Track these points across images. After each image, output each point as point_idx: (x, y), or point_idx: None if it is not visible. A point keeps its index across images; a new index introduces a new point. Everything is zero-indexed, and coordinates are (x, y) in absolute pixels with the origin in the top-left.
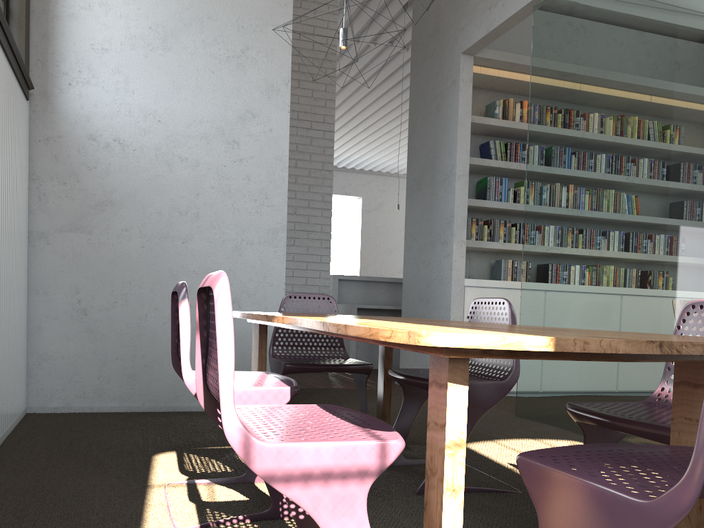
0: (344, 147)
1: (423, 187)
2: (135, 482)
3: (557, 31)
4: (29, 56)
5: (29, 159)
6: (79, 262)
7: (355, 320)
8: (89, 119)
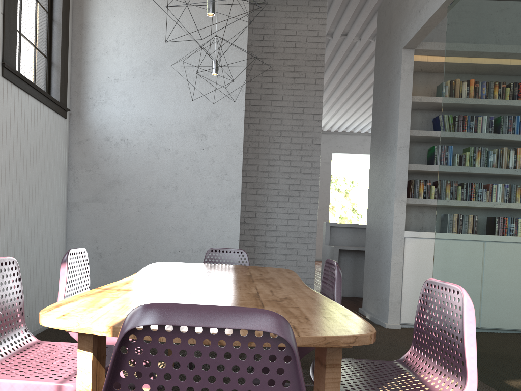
0: (370, 118)
1: (379, 156)
2: None
3: (461, 27)
4: (66, 90)
5: (69, 155)
6: (97, 222)
7: (162, 282)
8: (105, 127)
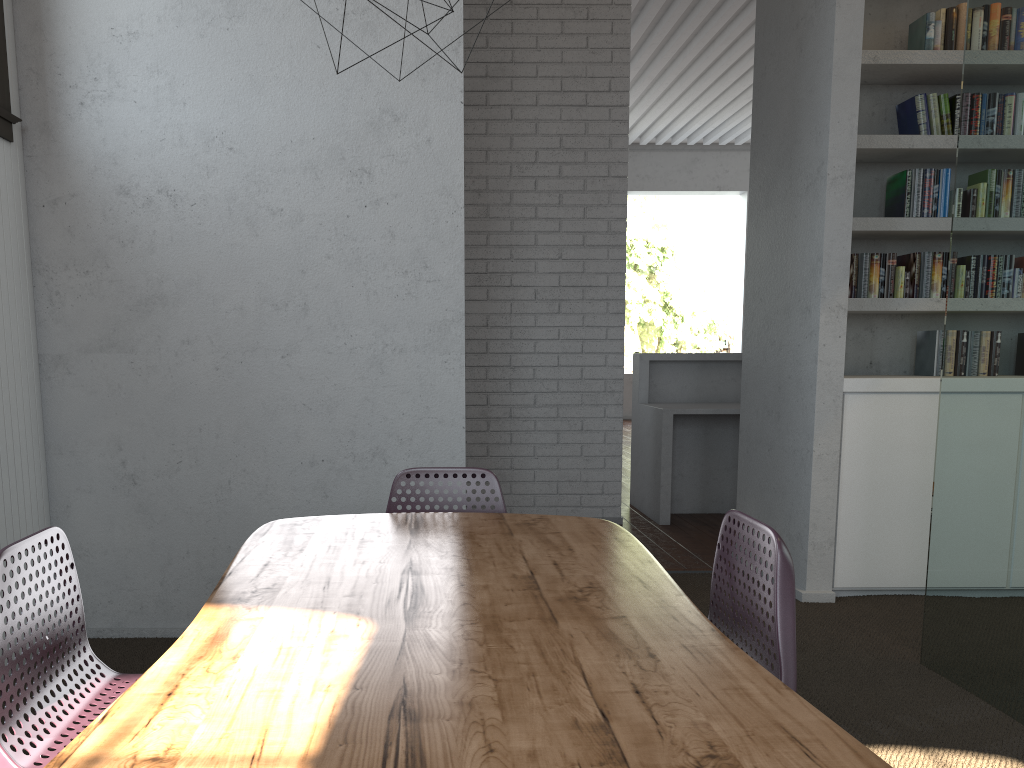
0: (708, 111)
1: (774, 201)
2: None
3: None
4: (5, 66)
5: (31, 237)
6: (118, 401)
7: (285, 664)
8: (117, 159)
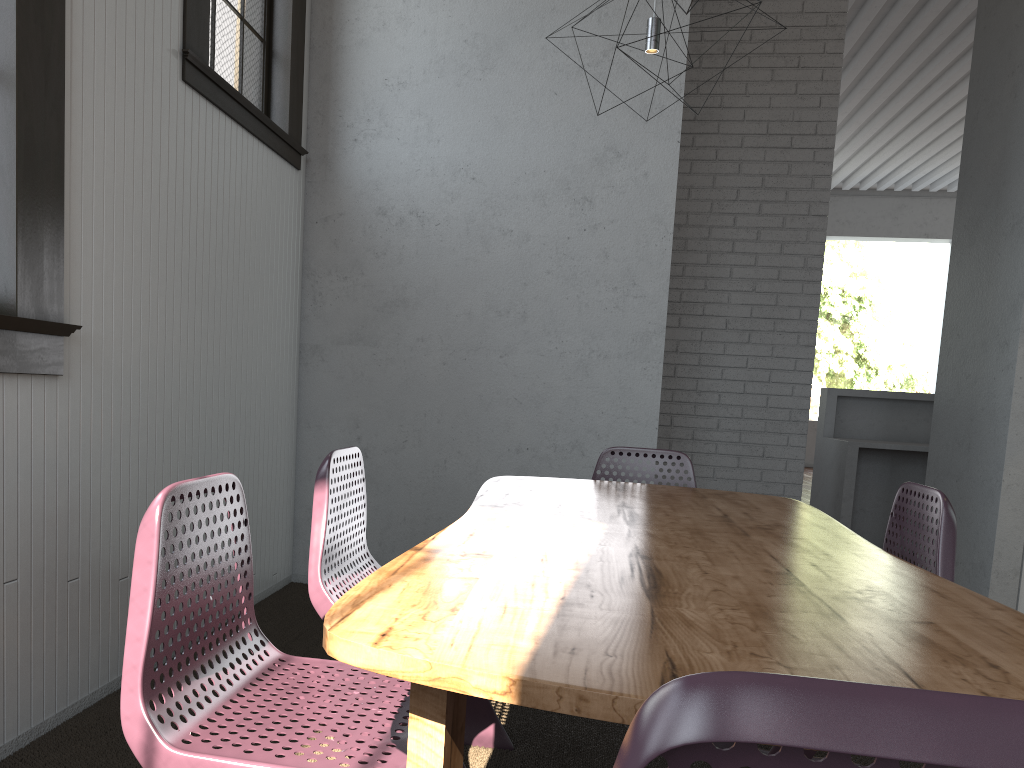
0: (919, 157)
1: (977, 240)
2: None
3: None
4: (301, 109)
5: (304, 247)
6: (360, 386)
7: (545, 532)
8: (379, 186)
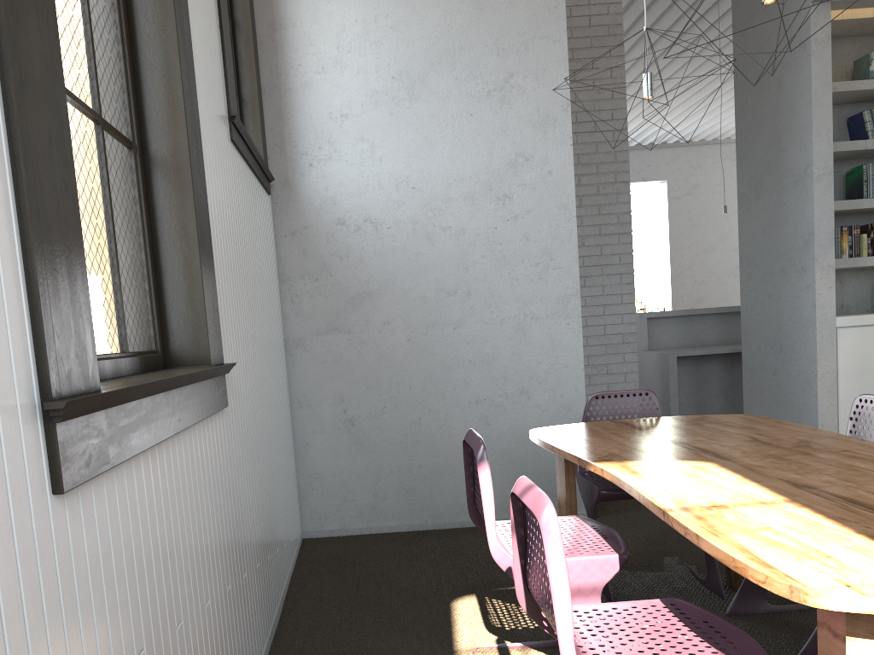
0: (636, 120)
1: (762, 193)
2: (438, 645)
3: None
4: (265, 144)
5: (277, 258)
6: (340, 367)
7: (698, 477)
8: (335, 201)
